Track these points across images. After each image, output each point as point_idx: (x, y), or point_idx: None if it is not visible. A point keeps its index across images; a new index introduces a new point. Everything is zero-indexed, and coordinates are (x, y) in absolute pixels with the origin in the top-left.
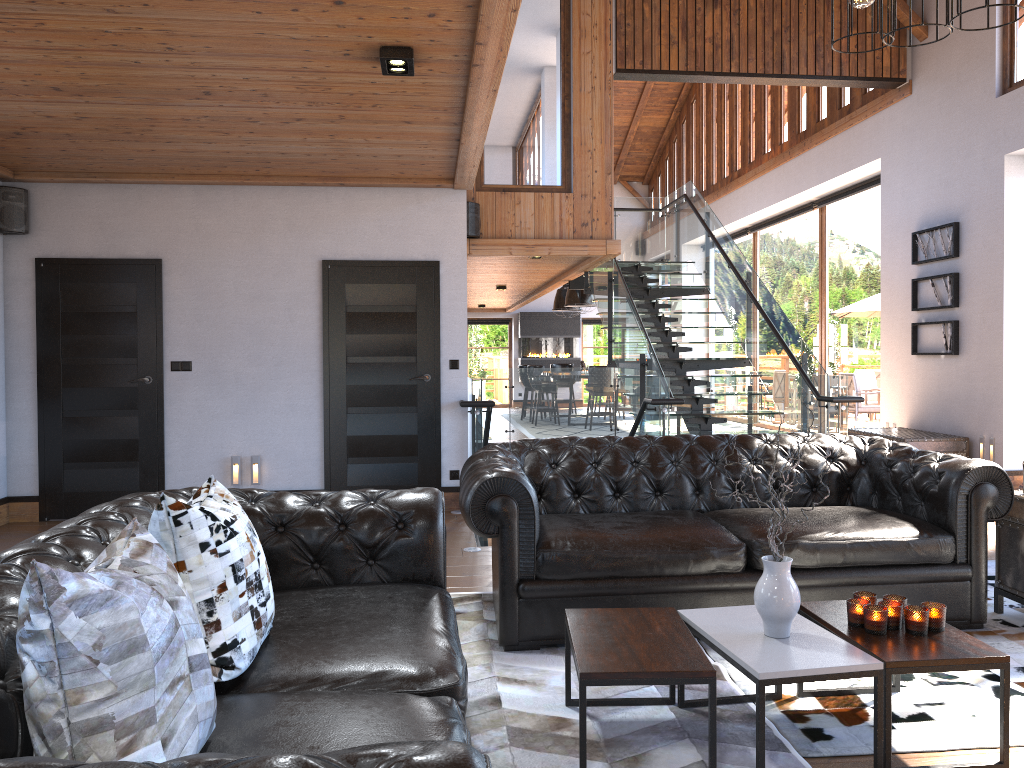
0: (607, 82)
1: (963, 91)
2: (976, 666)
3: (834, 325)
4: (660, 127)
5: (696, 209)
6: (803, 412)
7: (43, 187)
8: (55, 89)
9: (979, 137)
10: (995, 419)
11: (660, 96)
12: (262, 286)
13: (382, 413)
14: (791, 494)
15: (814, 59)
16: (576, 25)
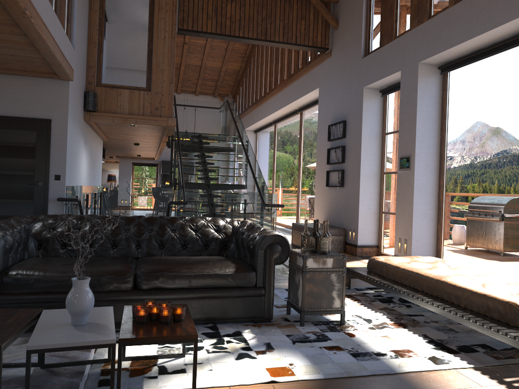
0: (173, 34)
1: (350, 55)
2: (177, 341)
3: (304, 172)
4: (237, 69)
5: (230, 108)
6: (261, 212)
7: None
8: None
9: (355, 78)
10: (356, 219)
11: (236, 53)
12: None
13: (12, 203)
14: (192, 249)
15: (283, 34)
16: (157, 3)
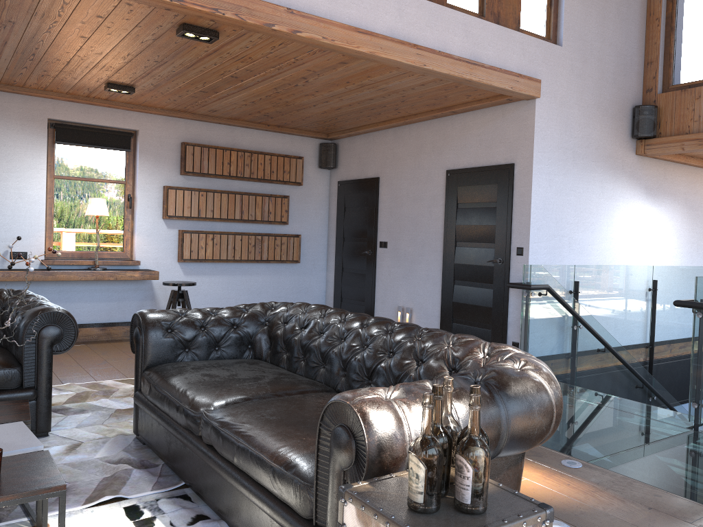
0: None
1: None
2: None
3: None
4: None
5: None
6: None
7: (342, 141)
8: (204, 92)
9: None
10: None
11: None
12: (418, 191)
13: (472, 287)
14: None
15: None
16: None
